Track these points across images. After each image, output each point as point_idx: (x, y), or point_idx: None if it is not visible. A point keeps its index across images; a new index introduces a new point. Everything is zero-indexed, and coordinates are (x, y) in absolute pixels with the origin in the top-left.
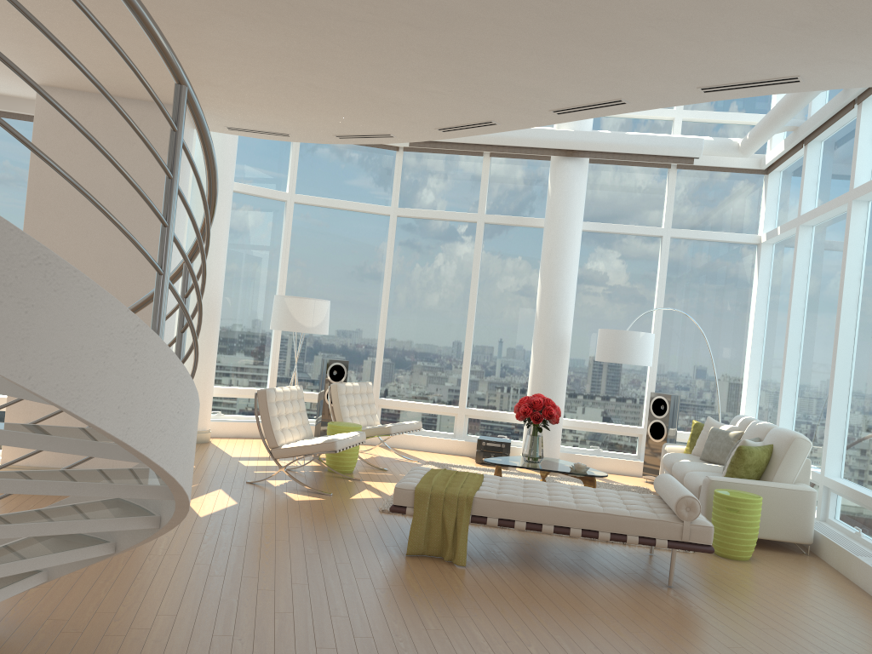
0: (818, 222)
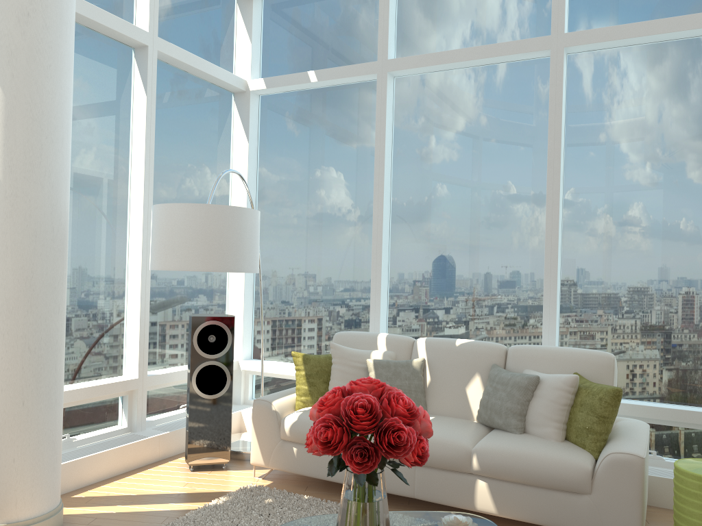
0: (418, 73)
